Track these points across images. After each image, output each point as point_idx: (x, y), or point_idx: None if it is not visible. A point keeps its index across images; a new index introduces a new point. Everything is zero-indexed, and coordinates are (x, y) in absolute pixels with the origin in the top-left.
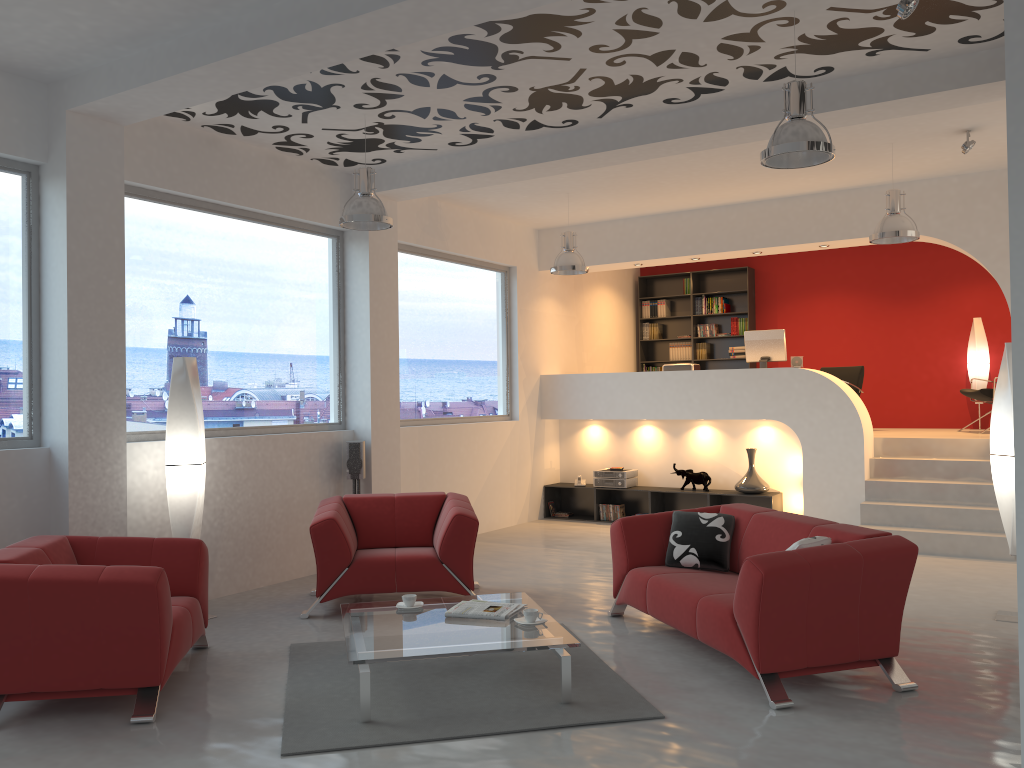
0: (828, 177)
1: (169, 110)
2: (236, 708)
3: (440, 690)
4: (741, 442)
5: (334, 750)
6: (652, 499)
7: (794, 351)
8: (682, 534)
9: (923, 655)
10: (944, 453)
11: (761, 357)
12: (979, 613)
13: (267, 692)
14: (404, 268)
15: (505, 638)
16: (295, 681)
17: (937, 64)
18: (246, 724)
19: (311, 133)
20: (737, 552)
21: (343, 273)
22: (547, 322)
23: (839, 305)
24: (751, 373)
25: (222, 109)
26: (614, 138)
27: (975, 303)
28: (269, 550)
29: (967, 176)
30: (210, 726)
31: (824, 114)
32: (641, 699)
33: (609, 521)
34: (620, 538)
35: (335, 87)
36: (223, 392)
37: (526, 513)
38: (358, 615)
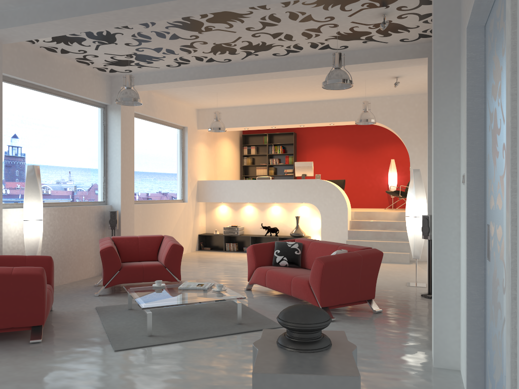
0: (336, 93)
1: (31, 38)
2: (81, 334)
3: (179, 322)
4: (292, 213)
5: (139, 347)
6: (251, 240)
7: (313, 172)
8: (280, 251)
9: (381, 299)
10: (380, 218)
11: (302, 174)
12: (400, 283)
13: (94, 327)
14: (135, 125)
15: (211, 296)
16: (106, 322)
17: (390, 49)
18: (90, 340)
19: (98, 55)
20: (304, 259)
21: (106, 126)
22: (201, 155)
23: (334, 151)
24: (299, 181)
25: (54, 39)
26: (248, 69)
27: (392, 153)
28: (70, 265)
29: (393, 96)
30: (72, 342)
31: (342, 66)
32: (271, 321)
33: (230, 251)
34: (252, 254)
35: (118, 34)
36: (47, 184)
37: (190, 248)
38: (135, 290)
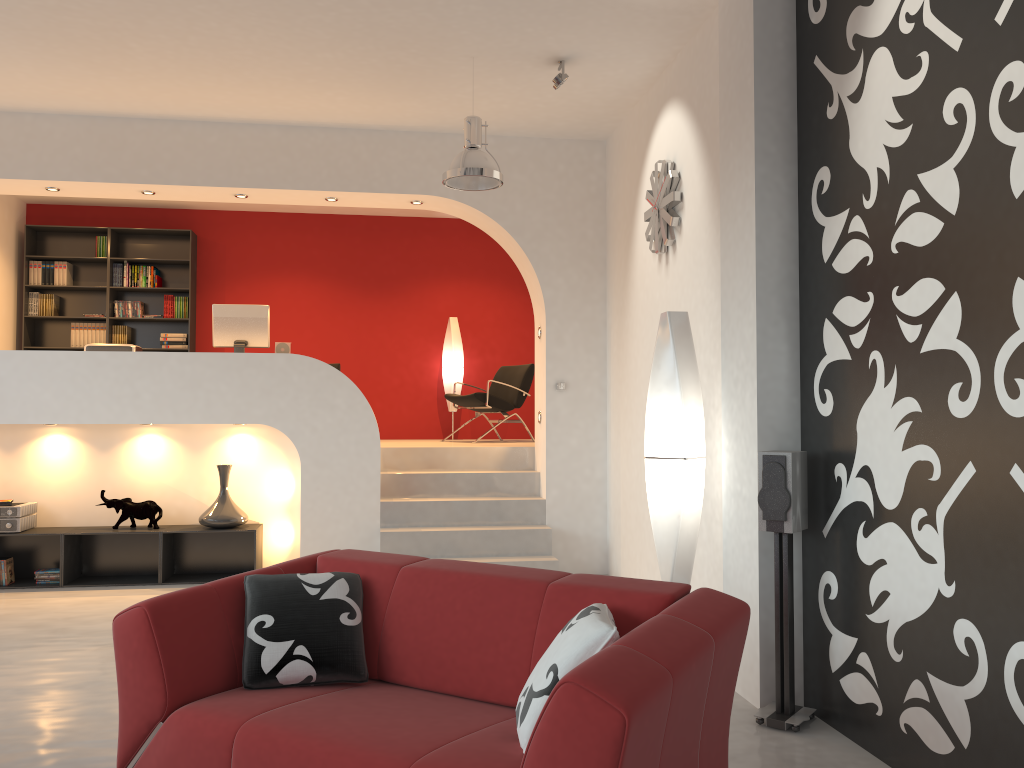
0: (362, 101)
1: None
2: None
3: None
4: (206, 457)
5: None
6: (66, 546)
7: None
8: (276, 620)
9: None
10: (460, 465)
11: (236, 341)
12: None
13: None
14: None
15: None
16: None
17: None
18: None
19: None
20: (376, 641)
21: None
22: None
23: (303, 291)
24: (233, 359)
25: None
26: None
27: (449, 302)
28: None
29: (504, 139)
30: None
31: None
32: None
33: None
34: (147, 646)
35: None
36: None
37: None
38: None
